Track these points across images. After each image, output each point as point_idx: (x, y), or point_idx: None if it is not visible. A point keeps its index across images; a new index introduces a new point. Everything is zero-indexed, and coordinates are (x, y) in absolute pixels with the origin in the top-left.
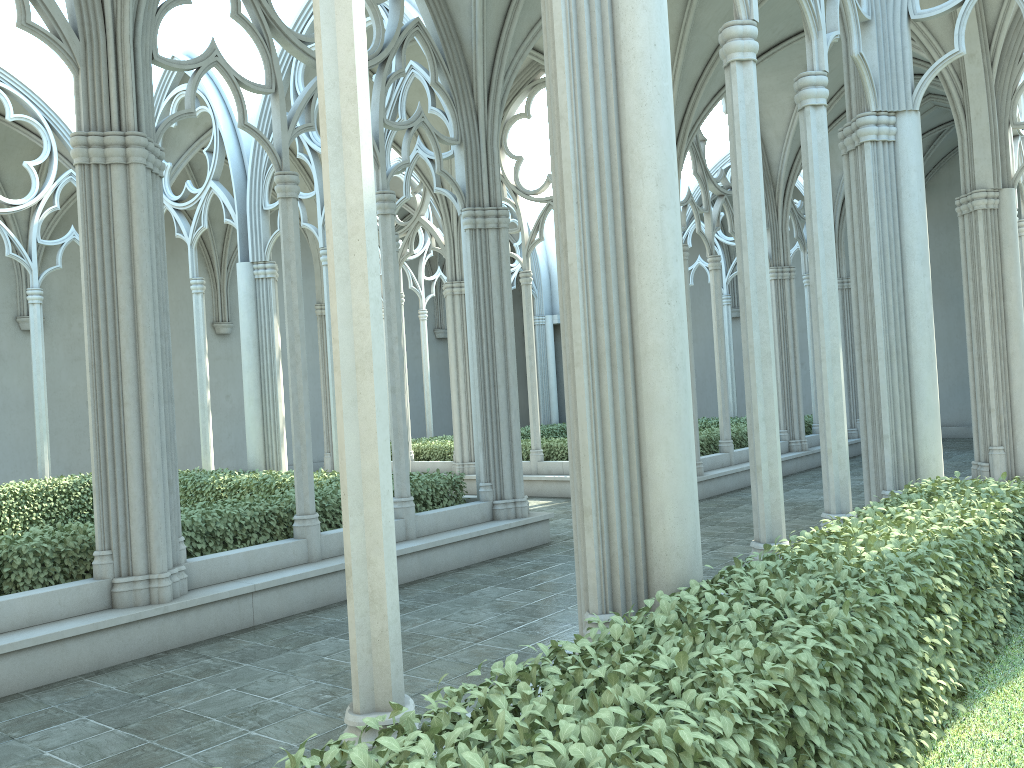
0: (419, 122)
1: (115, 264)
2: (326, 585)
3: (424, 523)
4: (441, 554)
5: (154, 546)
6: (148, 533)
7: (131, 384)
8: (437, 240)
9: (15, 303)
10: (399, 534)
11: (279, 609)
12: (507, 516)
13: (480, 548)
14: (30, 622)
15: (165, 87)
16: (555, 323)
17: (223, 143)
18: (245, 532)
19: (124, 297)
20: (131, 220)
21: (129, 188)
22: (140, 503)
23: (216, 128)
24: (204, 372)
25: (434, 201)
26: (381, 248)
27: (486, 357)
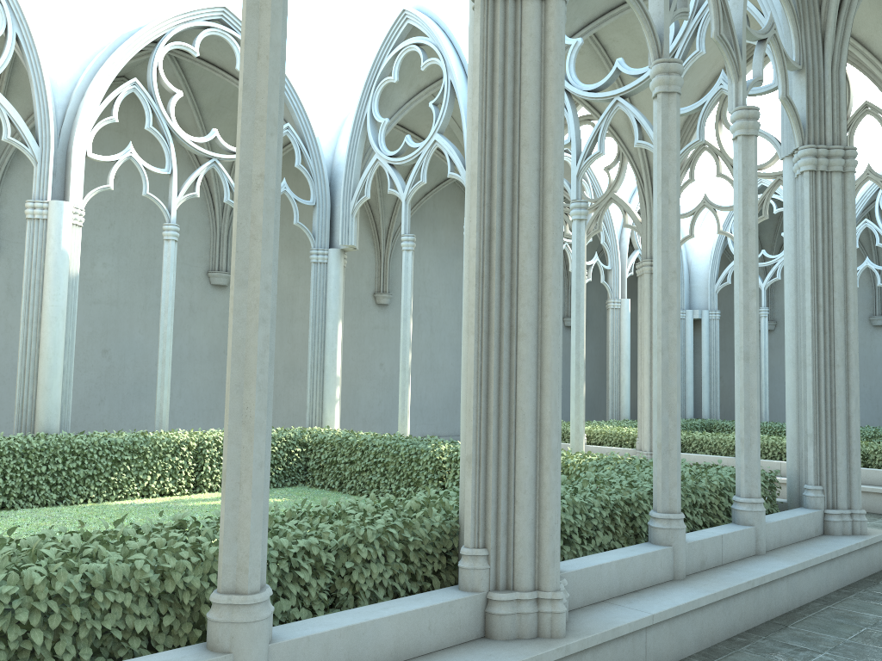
0: (771, 34)
1: (518, 136)
2: (711, 617)
3: (770, 533)
4: (804, 579)
5: (548, 549)
6: (538, 528)
7: (530, 307)
8: (632, 217)
9: (208, 258)
10: (750, 546)
11: (669, 651)
12: (842, 531)
13: (834, 573)
14: (395, 656)
15: (390, 42)
16: (695, 318)
17: (453, 95)
18: (590, 528)
19: (529, 183)
20: (543, 76)
21: (543, 32)
22: (531, 483)
23: (447, 79)
24: (408, 332)
25: (635, 176)
26: (739, 177)
27: (822, 328)
